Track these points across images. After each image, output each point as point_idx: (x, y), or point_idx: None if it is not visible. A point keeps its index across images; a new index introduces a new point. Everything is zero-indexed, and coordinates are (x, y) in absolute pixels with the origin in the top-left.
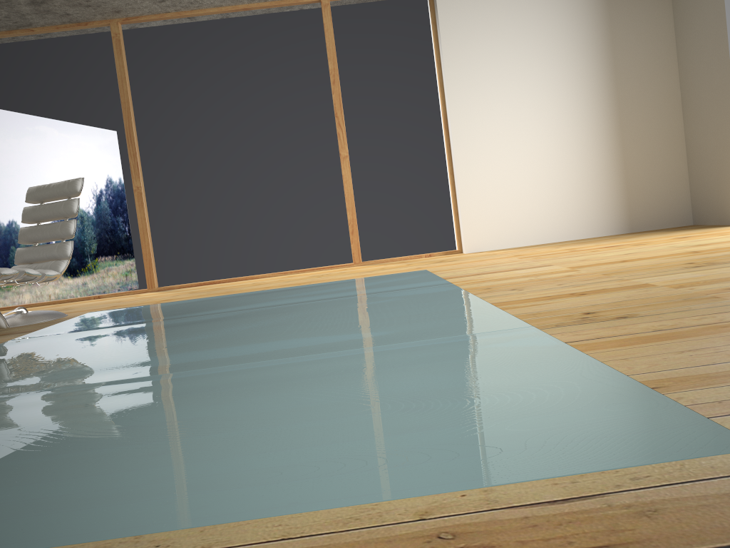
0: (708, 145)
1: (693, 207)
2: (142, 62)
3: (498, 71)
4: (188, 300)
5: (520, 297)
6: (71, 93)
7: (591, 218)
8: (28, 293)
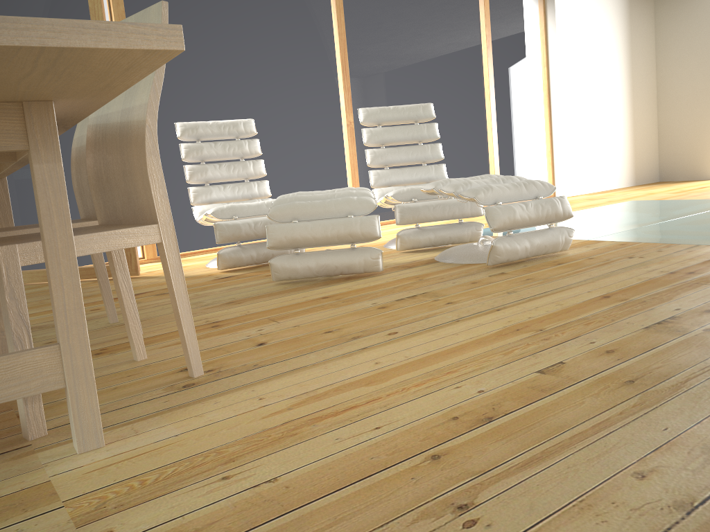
0: (684, 127)
1: (661, 169)
2: None
3: (582, 58)
4: None
5: None
6: (292, 14)
7: (620, 174)
8: None
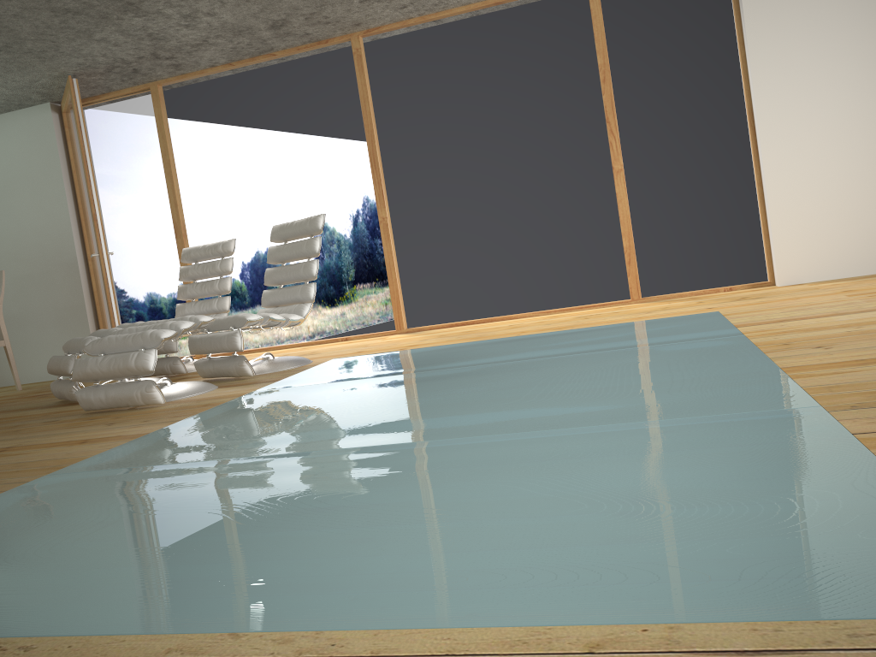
0: None
1: None
2: (385, 78)
3: (825, 46)
4: (434, 347)
5: (823, 359)
6: (313, 119)
7: None
8: (278, 335)
